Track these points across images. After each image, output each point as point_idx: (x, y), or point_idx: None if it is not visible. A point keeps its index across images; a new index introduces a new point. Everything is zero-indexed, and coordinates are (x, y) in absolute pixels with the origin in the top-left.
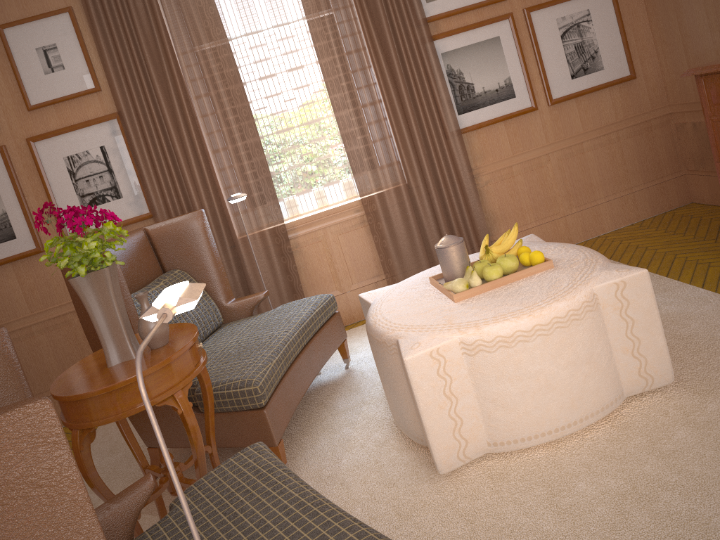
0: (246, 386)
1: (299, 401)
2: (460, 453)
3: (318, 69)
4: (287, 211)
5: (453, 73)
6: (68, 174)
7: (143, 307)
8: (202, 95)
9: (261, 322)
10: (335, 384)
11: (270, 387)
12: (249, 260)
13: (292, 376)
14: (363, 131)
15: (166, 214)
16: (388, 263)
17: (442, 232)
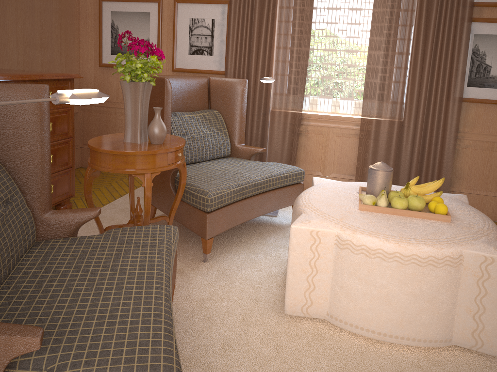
0: (203, 194)
1: (240, 222)
2: (304, 308)
3: (371, 15)
4: (309, 105)
5: (478, 53)
6: (188, 29)
7: (155, 116)
8: (284, 7)
9: (248, 165)
10: (278, 227)
11: (219, 203)
12: (270, 126)
13: (243, 205)
14: (384, 70)
15: (233, 76)
16: (362, 170)
17: (412, 166)
